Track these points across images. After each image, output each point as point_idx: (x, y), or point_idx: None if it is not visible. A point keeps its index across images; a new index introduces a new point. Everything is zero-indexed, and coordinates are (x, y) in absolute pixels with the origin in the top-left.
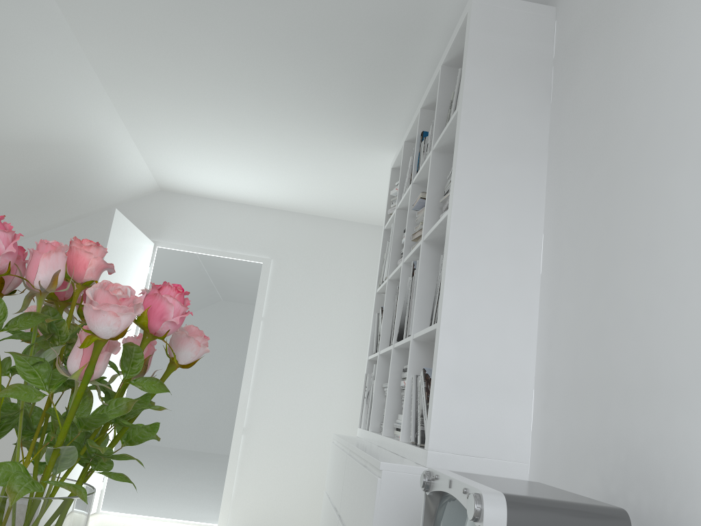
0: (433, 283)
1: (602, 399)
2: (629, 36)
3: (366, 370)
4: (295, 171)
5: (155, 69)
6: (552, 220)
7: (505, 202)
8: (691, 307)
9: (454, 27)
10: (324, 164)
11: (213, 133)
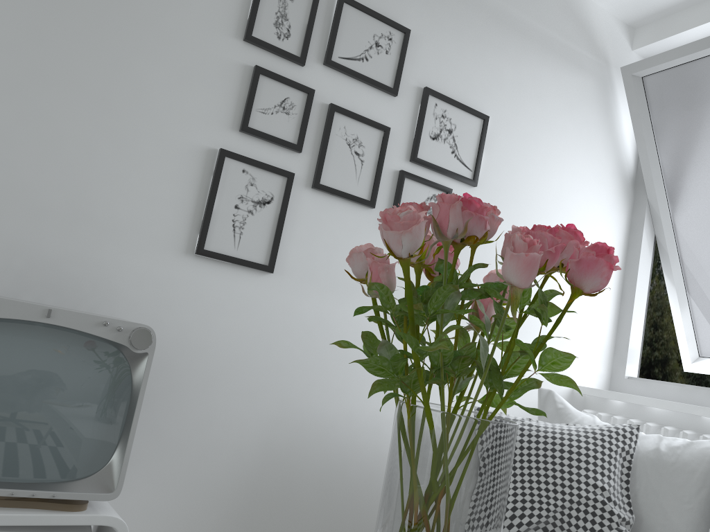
0: None
1: None
2: None
3: None
4: None
5: None
6: None
7: None
8: (142, 175)
9: None
10: None
11: None
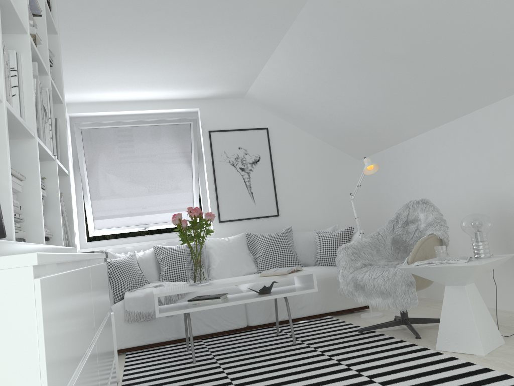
0: None
1: None
2: None
3: None
4: None
5: None
6: None
7: None
8: None
9: None
10: None
11: None
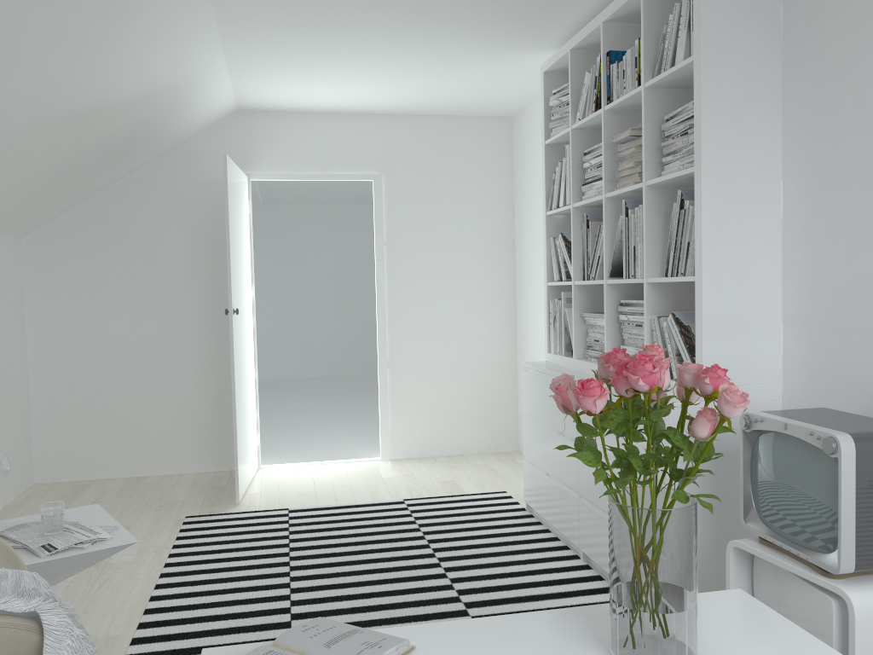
0: (659, 226)
1: (869, 337)
2: None
3: (547, 296)
4: (416, 78)
5: (291, 4)
6: (794, 169)
7: (747, 154)
8: None
9: None
10: (454, 68)
11: (333, 53)
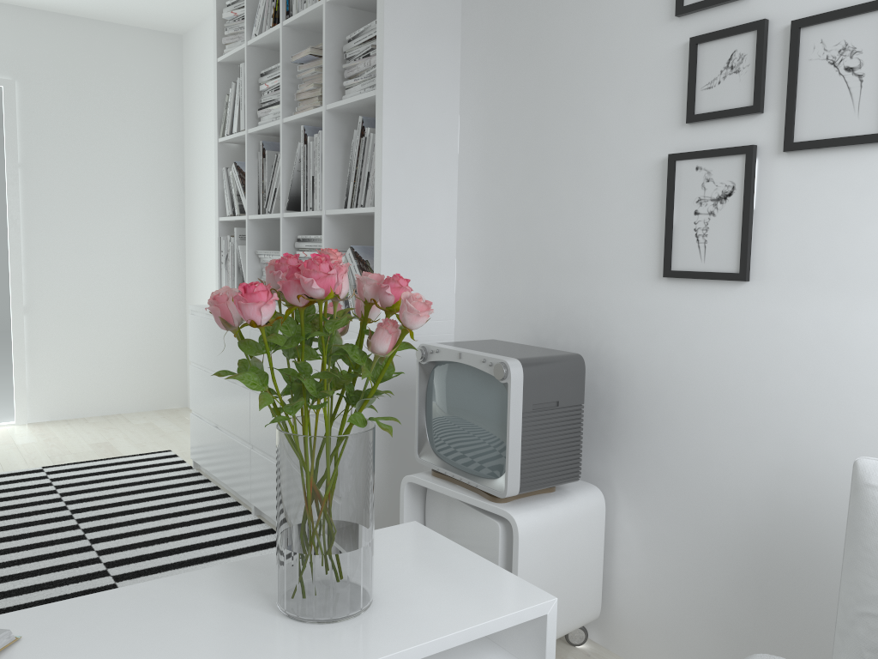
0: (339, 155)
1: (533, 271)
2: None
3: (218, 233)
4: None
5: None
6: (471, 105)
7: (428, 84)
8: (614, 212)
9: None
10: None
11: None
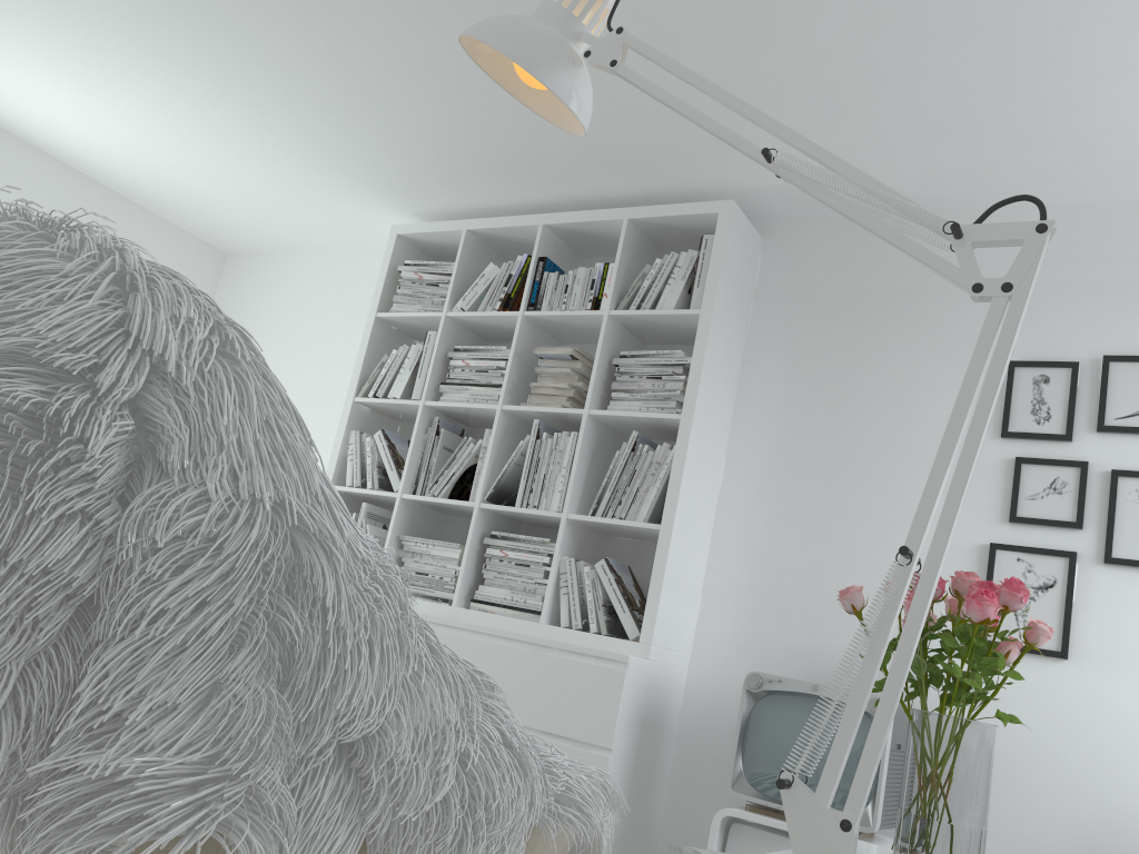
0: (587, 460)
1: (814, 619)
2: (875, 349)
3: None
4: (206, 153)
5: None
6: (744, 449)
7: (715, 420)
8: None
9: (659, 189)
10: (274, 171)
11: (164, 66)
